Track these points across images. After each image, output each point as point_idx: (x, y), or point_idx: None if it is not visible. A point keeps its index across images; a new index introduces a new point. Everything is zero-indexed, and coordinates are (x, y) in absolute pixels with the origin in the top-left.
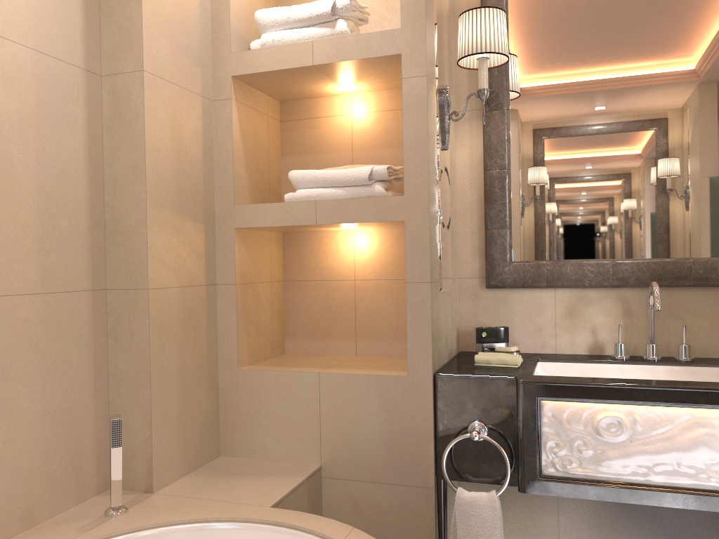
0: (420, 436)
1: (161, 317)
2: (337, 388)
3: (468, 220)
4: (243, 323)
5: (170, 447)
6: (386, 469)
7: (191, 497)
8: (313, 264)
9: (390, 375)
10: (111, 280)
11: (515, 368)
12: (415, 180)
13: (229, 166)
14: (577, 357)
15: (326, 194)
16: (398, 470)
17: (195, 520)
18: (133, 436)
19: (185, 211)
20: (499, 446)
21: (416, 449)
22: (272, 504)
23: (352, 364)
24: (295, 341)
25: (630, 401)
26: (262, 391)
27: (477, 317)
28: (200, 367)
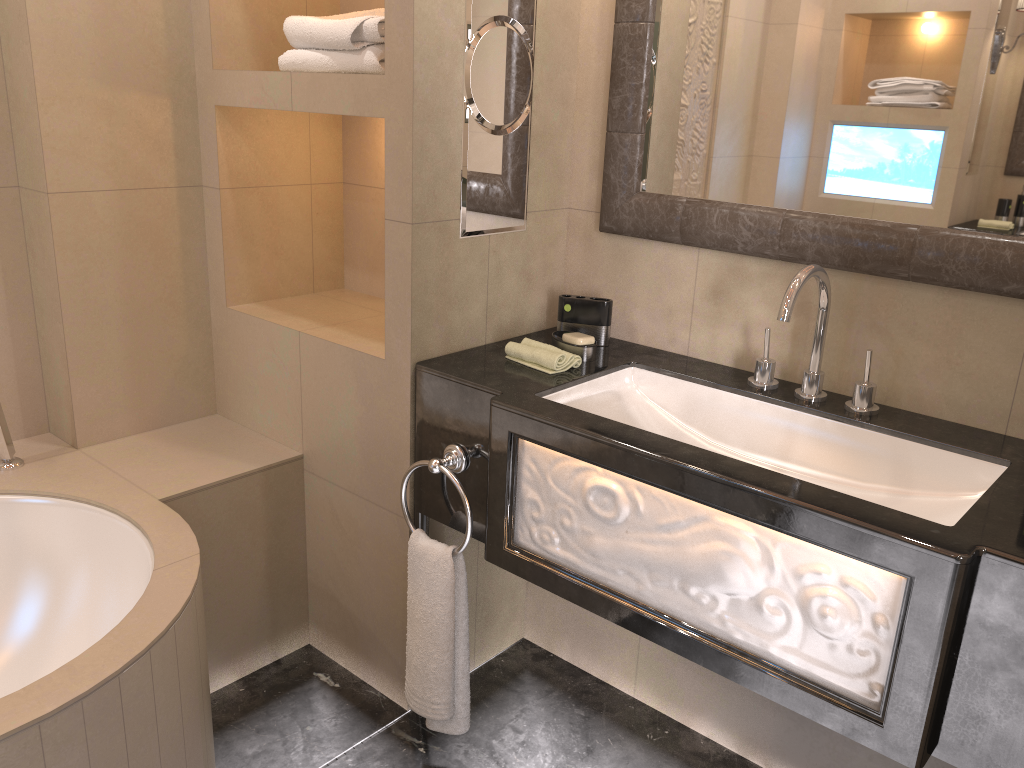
0: (396, 447)
1: (78, 232)
2: (316, 358)
3: (590, 110)
4: (239, 244)
5: (109, 397)
6: (363, 479)
7: (104, 464)
8: (374, 162)
9: (367, 354)
10: (21, 175)
11: (546, 375)
12: (397, 48)
13: (205, 7)
14: (697, 370)
15: (311, 62)
16: (374, 485)
17: (66, 496)
18: (58, 377)
19: (125, 80)
20: (459, 489)
21: (392, 463)
22: (165, 497)
23: (372, 324)
24: (354, 273)
25: (623, 471)
26: (249, 343)
27: (587, 276)
28: (169, 299)
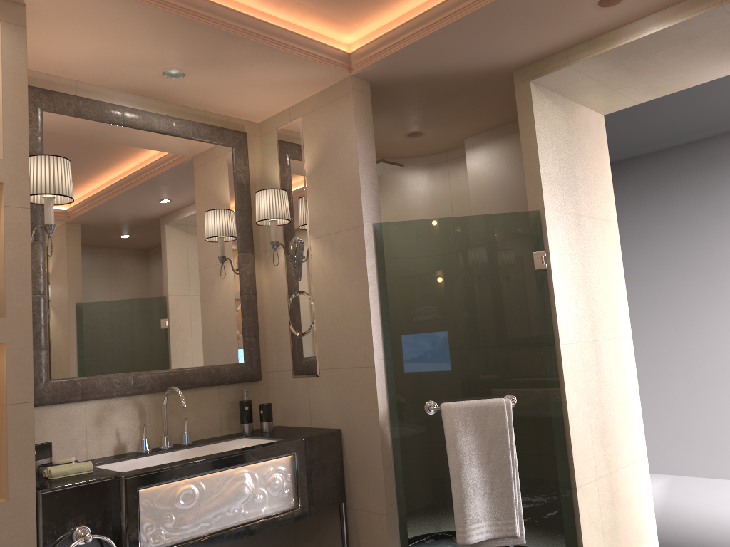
0: None
1: None
2: None
3: None
4: None
5: None
6: None
7: None
8: None
9: None
10: None
11: (93, 472)
12: (18, 303)
13: None
14: (113, 458)
15: None
16: None
17: None
18: None
19: None
20: (111, 540)
21: None
22: None
23: None
24: None
25: (201, 472)
26: None
27: None
28: None
